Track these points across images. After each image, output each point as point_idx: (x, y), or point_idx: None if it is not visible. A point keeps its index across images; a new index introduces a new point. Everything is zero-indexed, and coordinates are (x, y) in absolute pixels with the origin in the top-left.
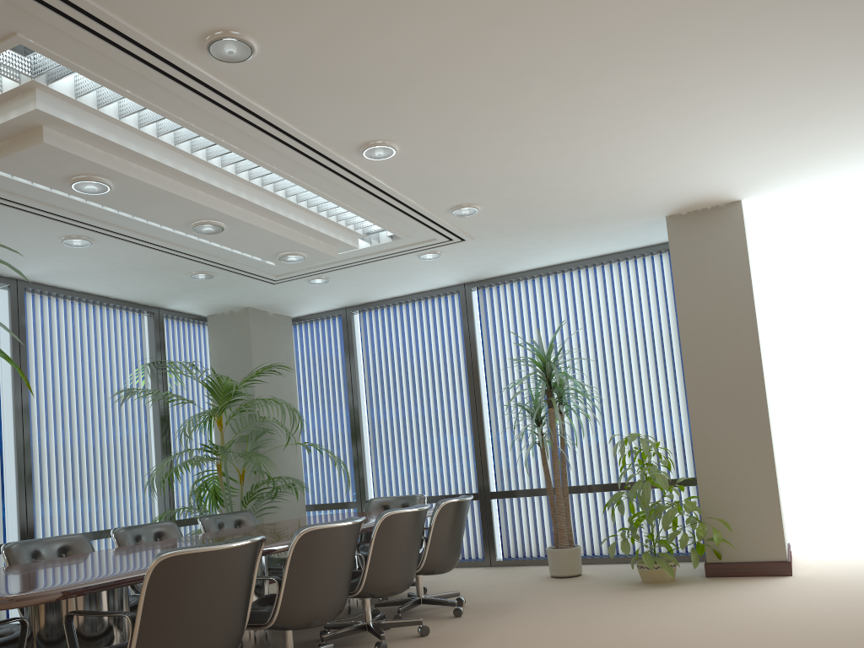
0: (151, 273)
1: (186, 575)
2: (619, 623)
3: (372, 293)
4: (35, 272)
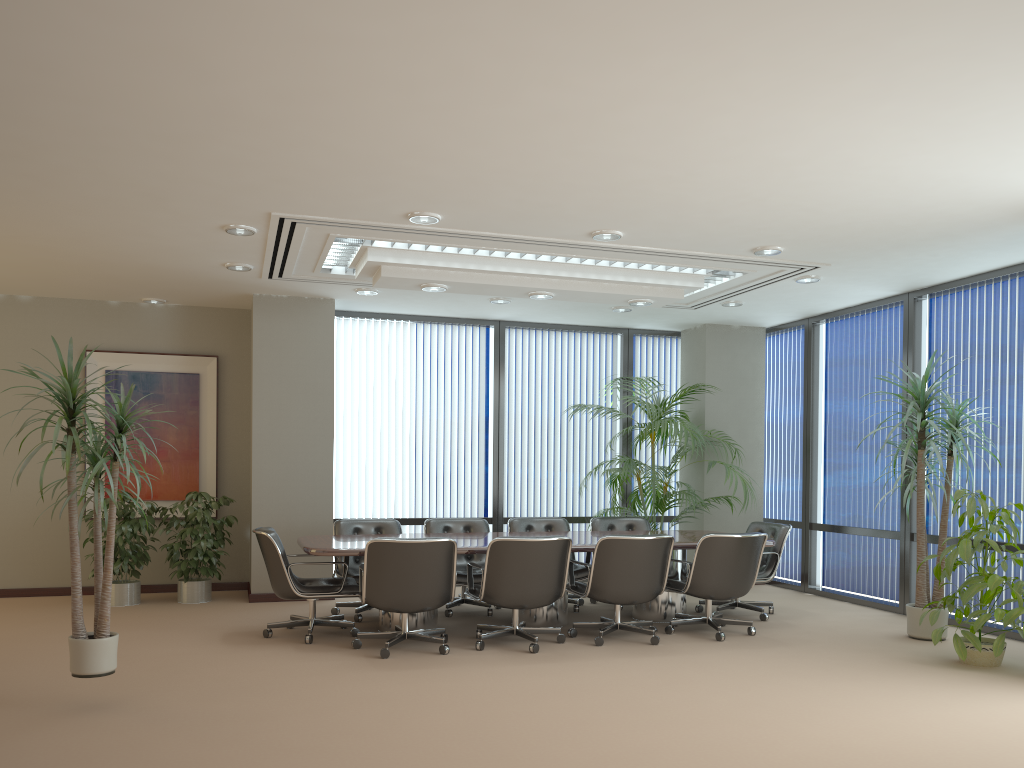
0: (582, 311)
1: (385, 554)
2: (792, 677)
3: (812, 306)
4: (505, 316)
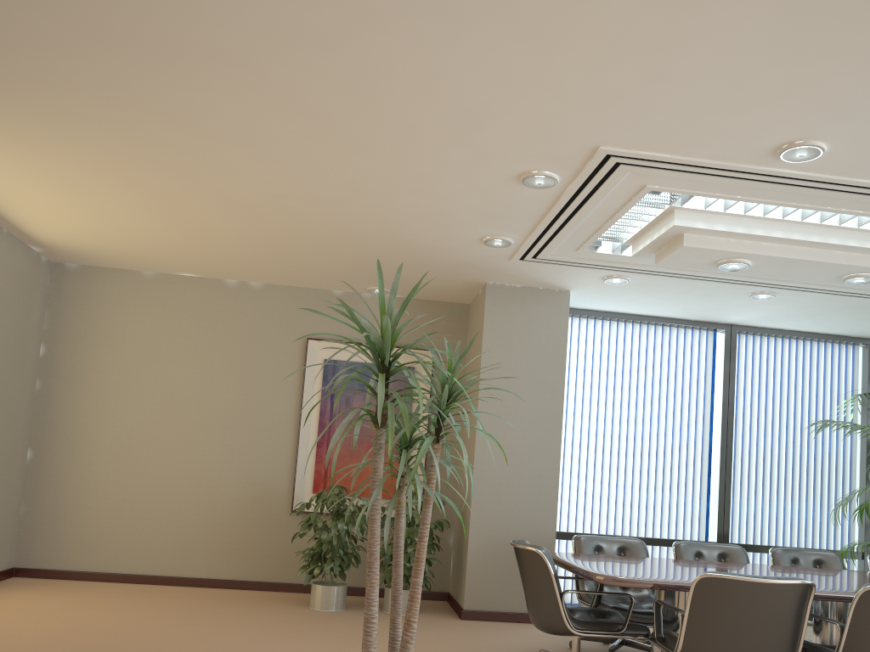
0: (846, 312)
1: (721, 595)
2: None
3: None
4: (743, 319)
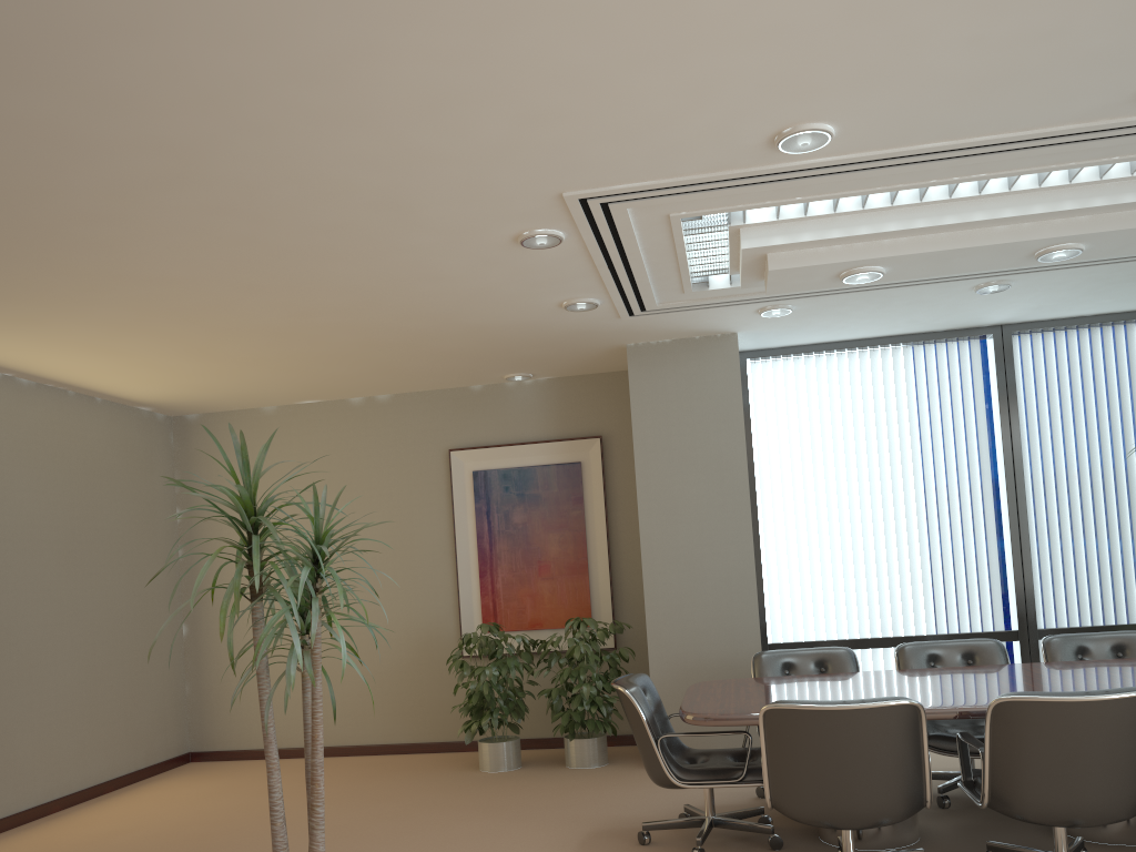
0: None
1: (792, 729)
2: None
3: None
4: (1009, 316)
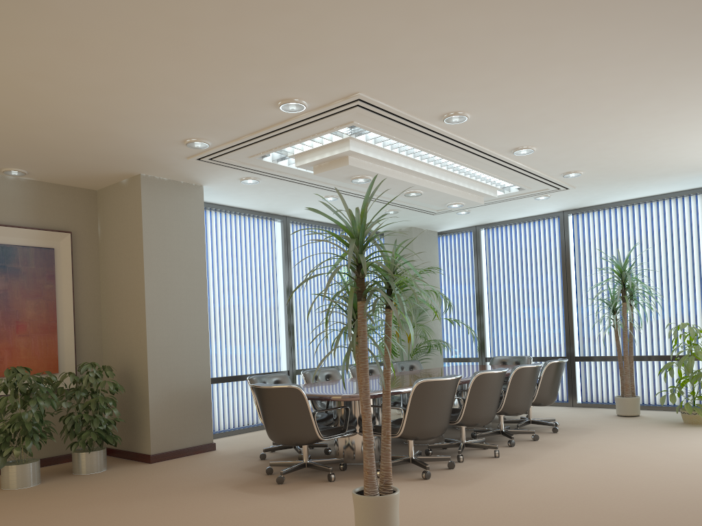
0: None
1: (429, 391)
2: (663, 443)
3: (496, 217)
4: (298, 213)
